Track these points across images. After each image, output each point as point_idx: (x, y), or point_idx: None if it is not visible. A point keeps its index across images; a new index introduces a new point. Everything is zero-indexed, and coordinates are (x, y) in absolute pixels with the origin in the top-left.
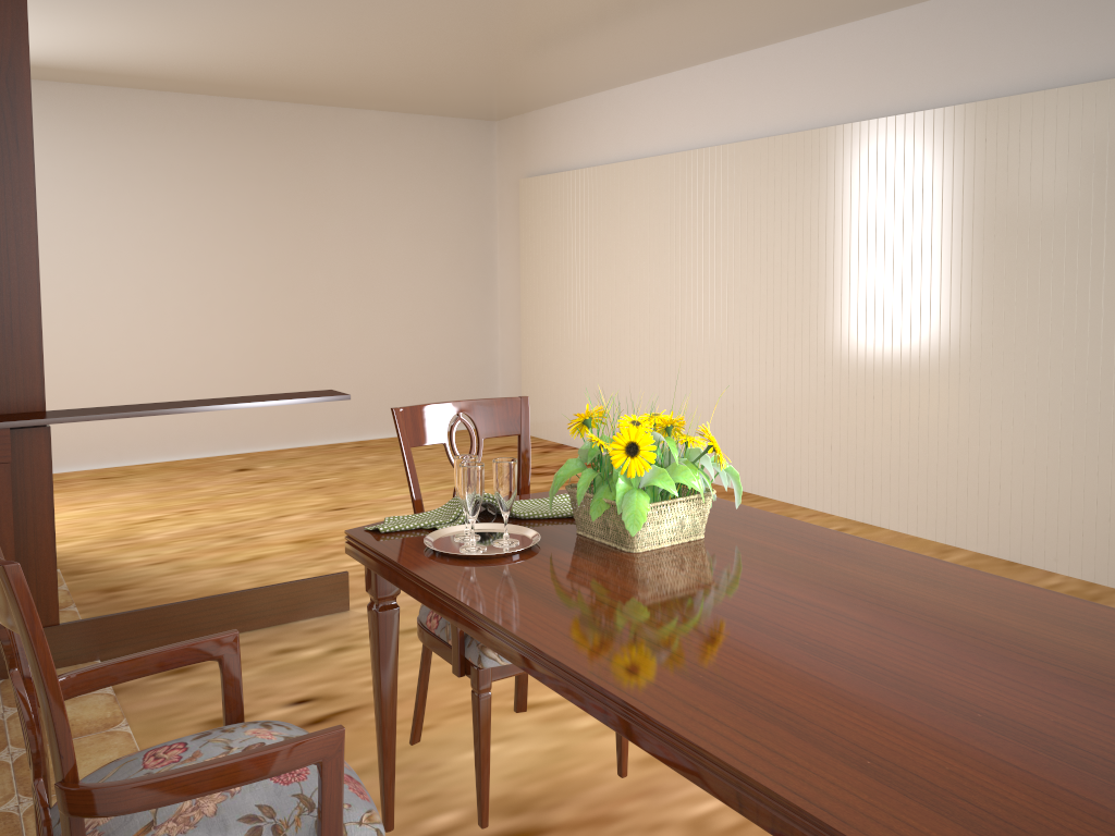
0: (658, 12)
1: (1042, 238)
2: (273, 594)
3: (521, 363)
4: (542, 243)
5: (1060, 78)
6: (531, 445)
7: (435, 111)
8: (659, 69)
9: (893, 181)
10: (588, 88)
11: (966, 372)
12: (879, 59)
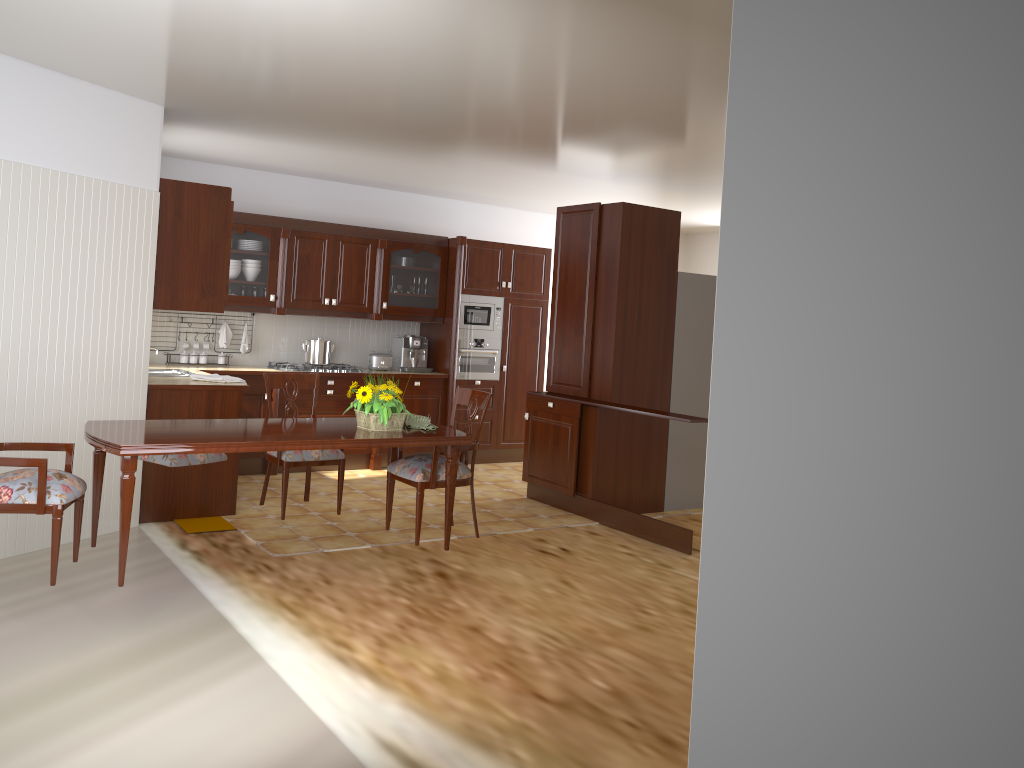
0: None
1: None
2: (658, 525)
3: None
4: None
5: None
6: None
7: None
8: None
9: None
10: None
11: None
12: None
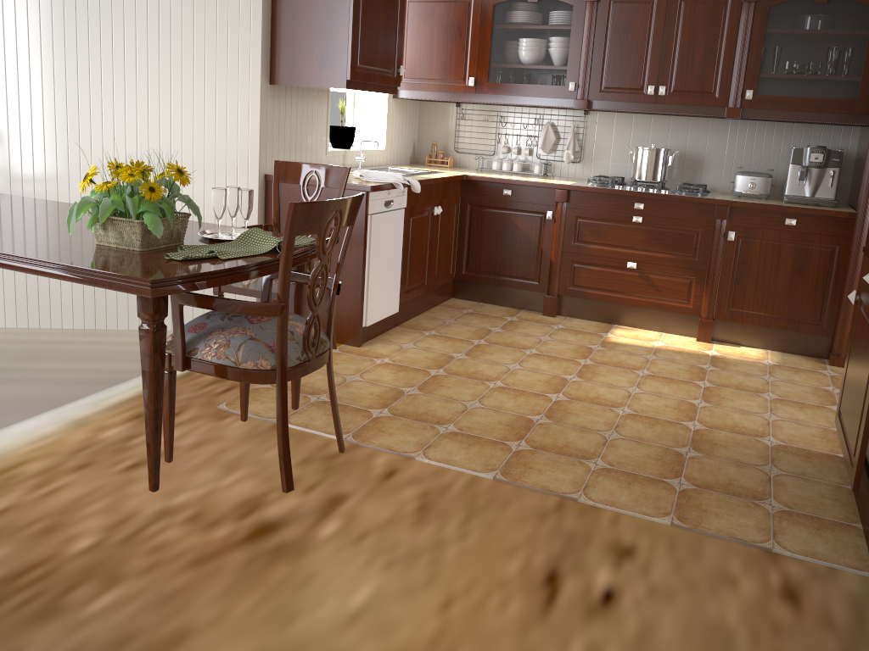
0: None
1: None
2: None
3: None
4: None
5: None
6: None
7: None
8: None
9: None
10: None
11: None
12: None
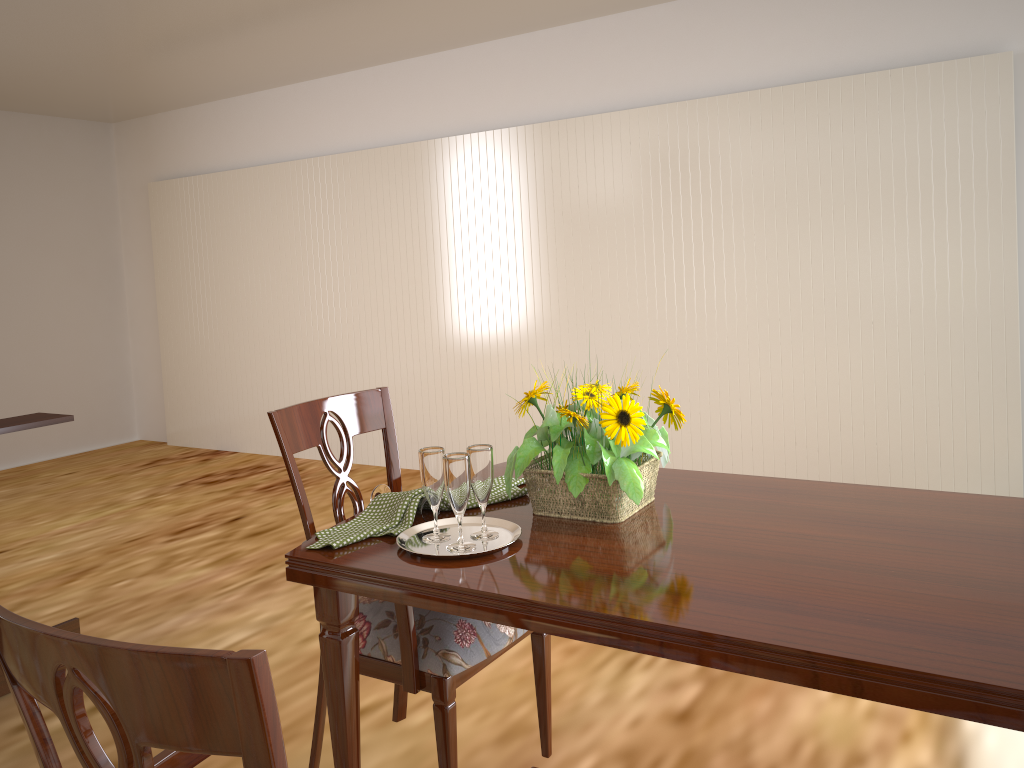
0: (335, 16)
1: (683, 224)
2: None
3: (160, 372)
4: (181, 247)
5: (685, 93)
6: (186, 455)
7: (46, 110)
8: (309, 74)
9: (551, 178)
10: (229, 91)
11: (627, 340)
12: (528, 72)
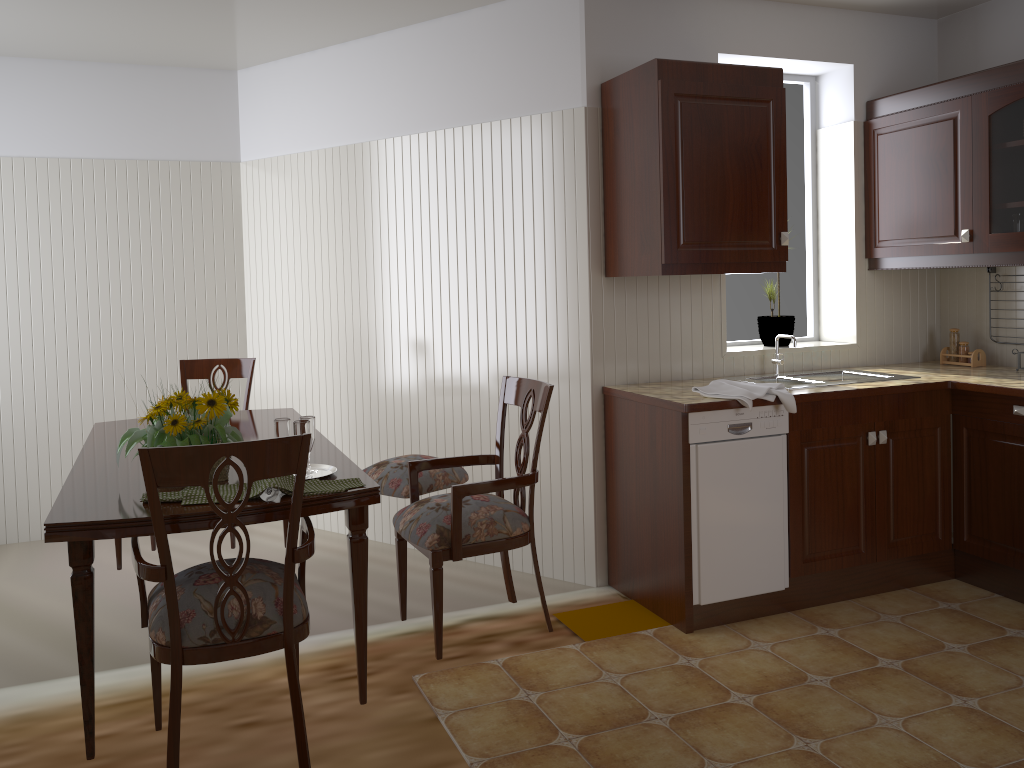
0: None
1: None
2: None
3: None
4: None
5: None
6: None
7: None
8: None
9: None
10: None
11: None
12: None
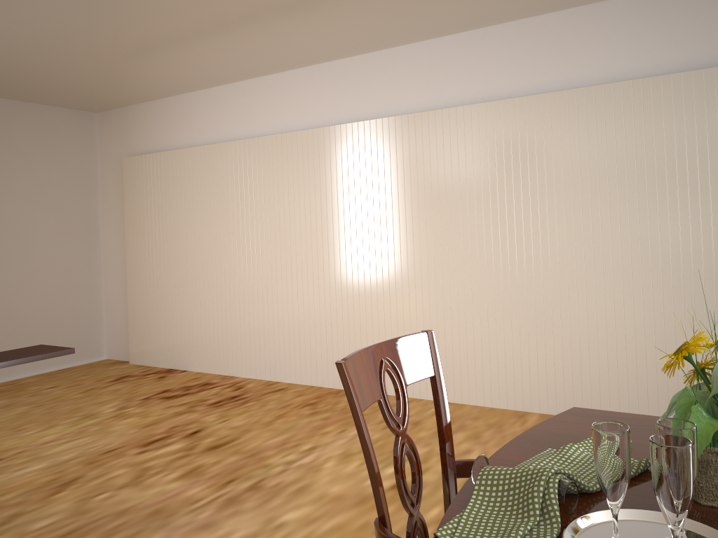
0: (290, 18)
1: (573, 189)
2: None
3: (125, 305)
4: (147, 207)
5: (573, 83)
6: (145, 373)
7: (47, 100)
8: (256, 72)
9: (457, 152)
10: (191, 86)
11: (523, 284)
12: (437, 68)
